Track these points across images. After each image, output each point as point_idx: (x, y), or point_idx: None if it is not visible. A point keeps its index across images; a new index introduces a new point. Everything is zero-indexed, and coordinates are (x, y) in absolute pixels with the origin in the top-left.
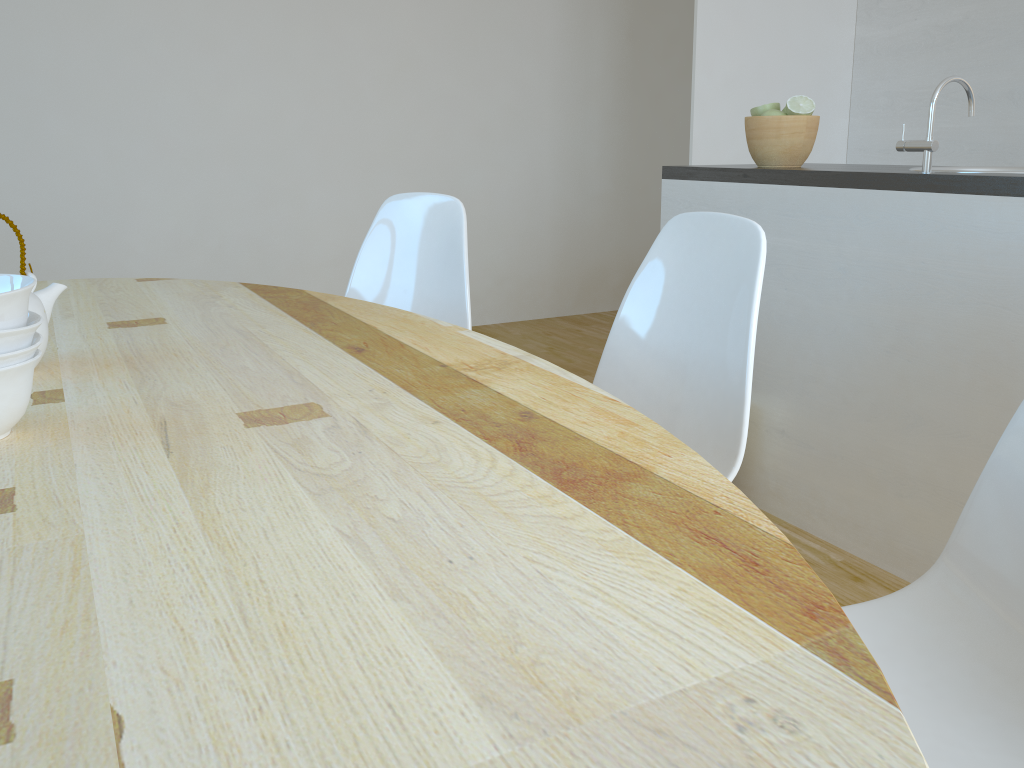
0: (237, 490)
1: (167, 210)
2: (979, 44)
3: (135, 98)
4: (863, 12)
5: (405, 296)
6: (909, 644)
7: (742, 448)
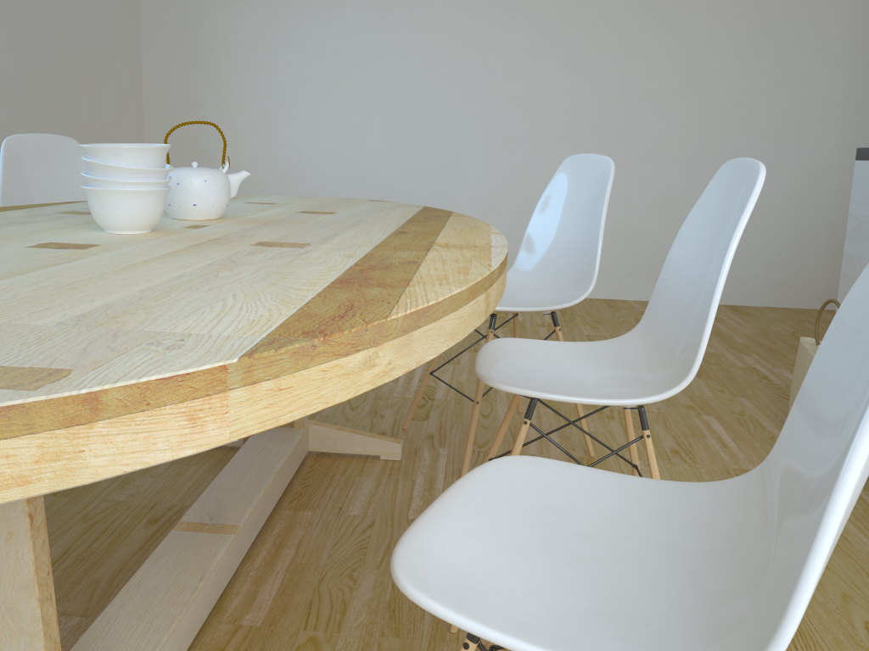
0: (181, 258)
1: (486, 180)
2: None
3: (474, 96)
4: None
5: (564, 236)
6: (685, 517)
7: (697, 361)
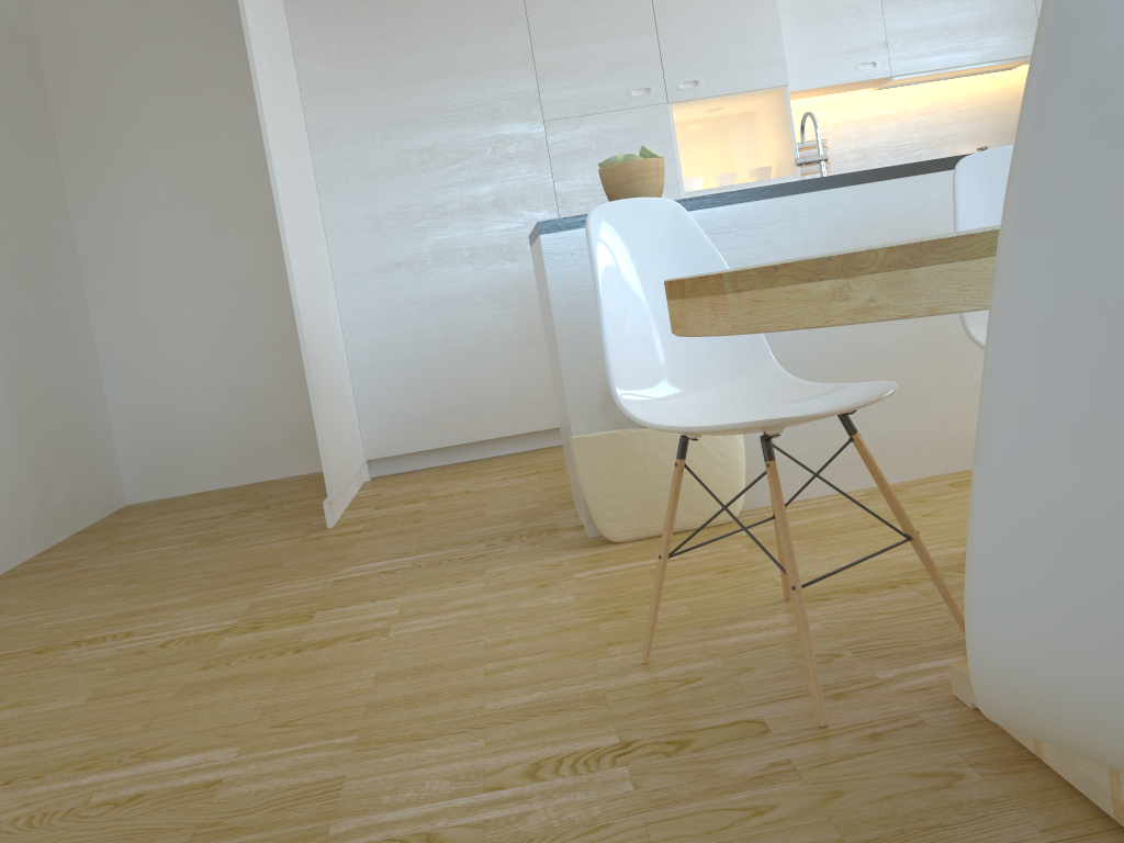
0: None
1: None
2: (454, 164)
3: None
4: (317, 140)
5: (660, 323)
6: None
7: None
